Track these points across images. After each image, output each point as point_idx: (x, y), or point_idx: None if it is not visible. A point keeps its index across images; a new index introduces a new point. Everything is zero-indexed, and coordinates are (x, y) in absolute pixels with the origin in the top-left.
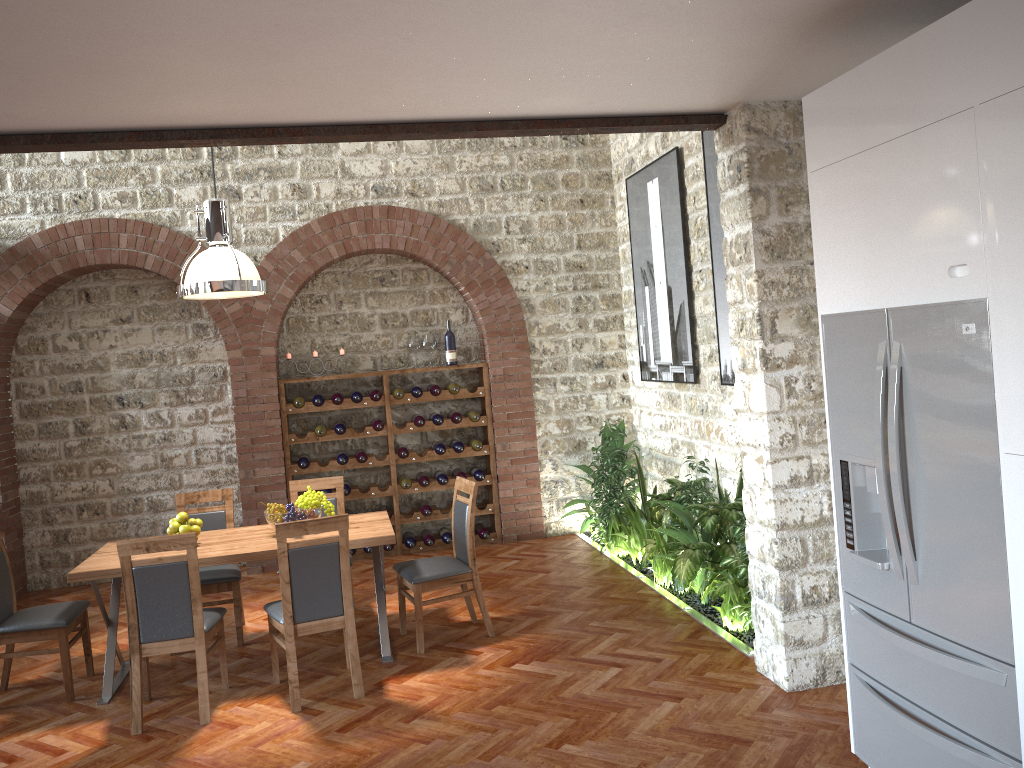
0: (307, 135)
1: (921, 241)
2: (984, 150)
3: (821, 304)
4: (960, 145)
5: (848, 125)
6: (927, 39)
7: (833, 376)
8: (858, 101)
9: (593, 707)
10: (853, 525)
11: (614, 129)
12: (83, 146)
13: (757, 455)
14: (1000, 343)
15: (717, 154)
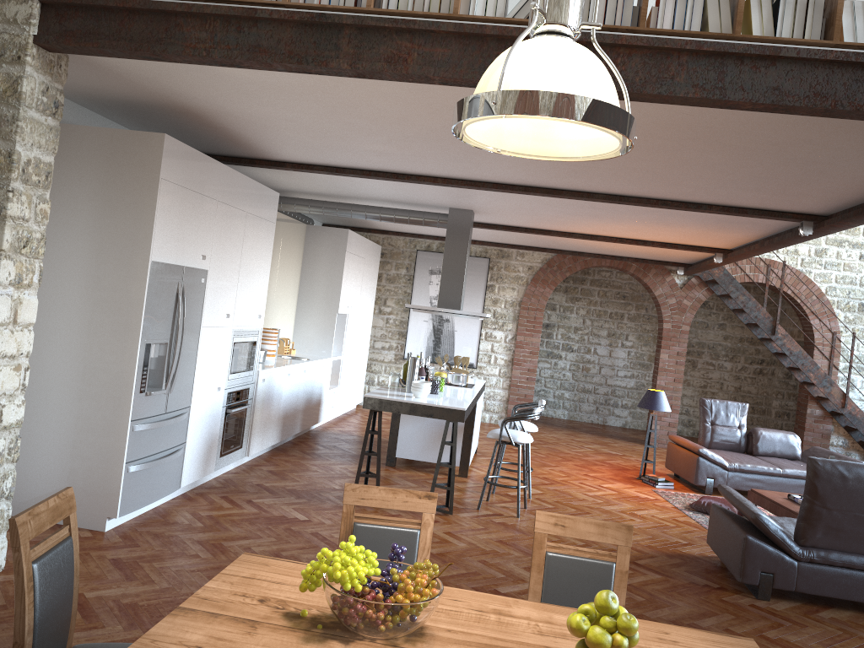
0: (431, 83)
1: (196, 241)
2: (216, 217)
3: (153, 254)
4: (212, 211)
5: (182, 170)
6: (211, 163)
7: (152, 296)
8: (188, 163)
9: (142, 613)
10: (147, 378)
11: (145, 57)
12: (632, 97)
13: (13, 364)
14: (208, 287)
15: (26, 65)
